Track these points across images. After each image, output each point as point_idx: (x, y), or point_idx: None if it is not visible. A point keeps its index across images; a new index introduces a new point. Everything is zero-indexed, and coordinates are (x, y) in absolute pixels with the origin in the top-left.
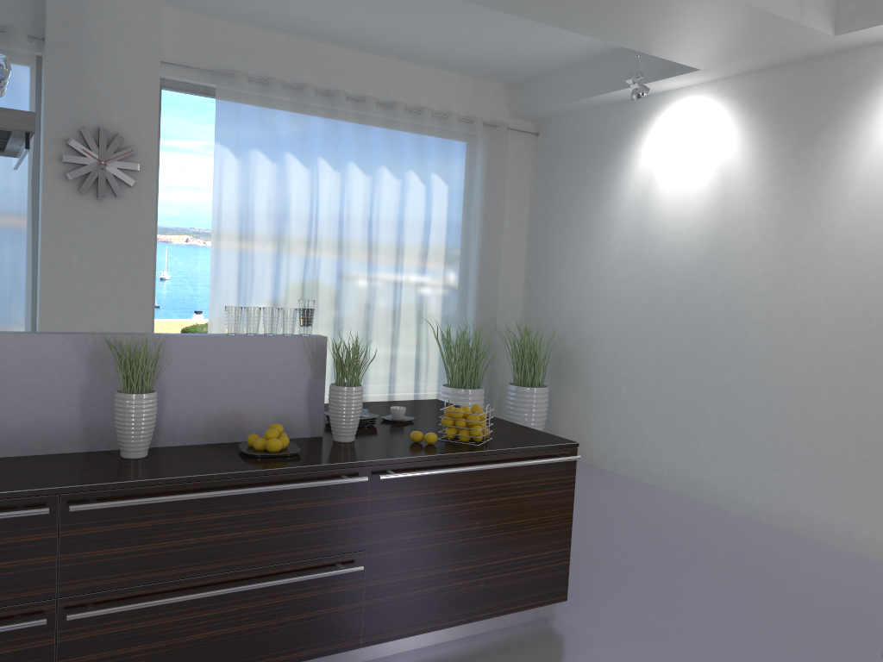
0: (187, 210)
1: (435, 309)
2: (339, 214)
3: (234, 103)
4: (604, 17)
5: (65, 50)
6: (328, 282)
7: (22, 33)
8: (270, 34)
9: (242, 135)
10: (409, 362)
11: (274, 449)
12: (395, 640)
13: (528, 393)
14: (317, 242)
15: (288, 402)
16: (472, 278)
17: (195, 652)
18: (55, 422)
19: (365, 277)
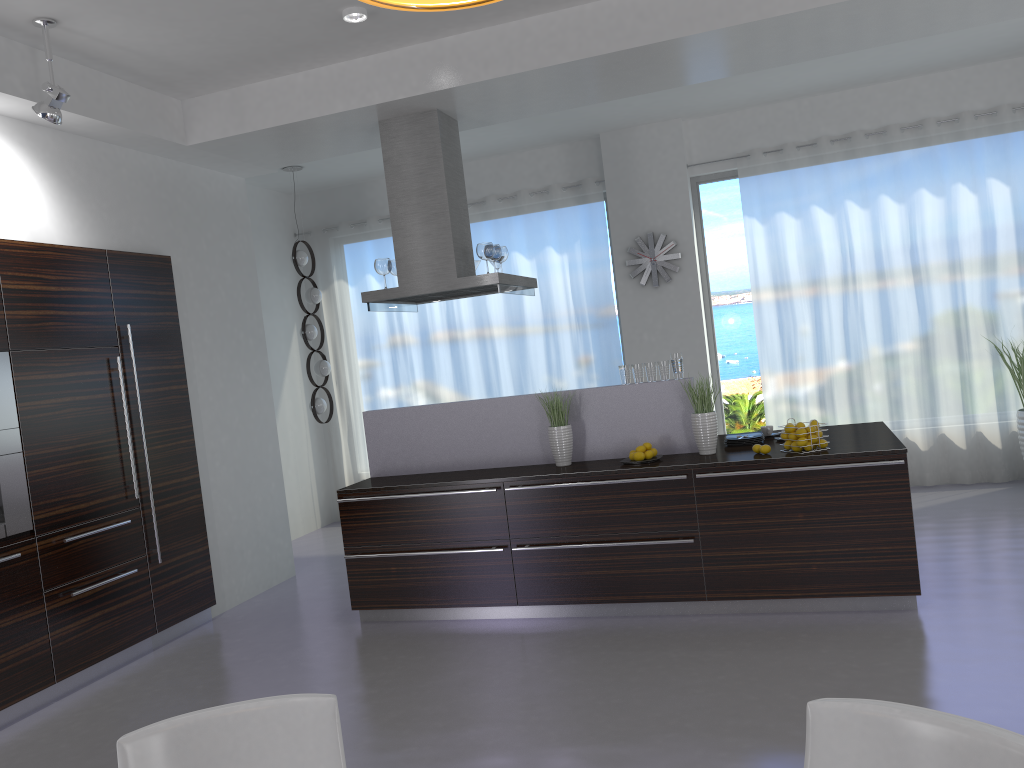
0: (733, 278)
1: (1016, 326)
2: (873, 249)
3: (753, 178)
4: (994, 7)
5: (617, 184)
6: (871, 318)
7: (591, 181)
8: (780, 105)
9: (764, 204)
10: (987, 387)
11: (636, 458)
12: (743, 603)
13: None
14: (856, 281)
15: (668, 428)
16: None
17: (588, 583)
18: (527, 447)
19: (914, 305)
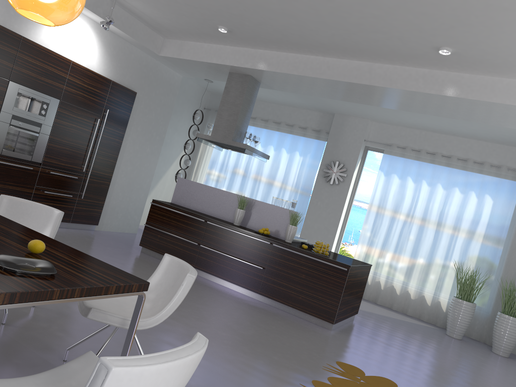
0: (366, 194)
1: (472, 262)
2: (425, 205)
3: (388, 155)
4: (471, 115)
5: (333, 136)
6: (413, 233)
7: (324, 131)
8: (413, 130)
9: (389, 168)
10: (449, 283)
11: (259, 231)
12: (271, 301)
13: (502, 317)
14: (413, 215)
15: (280, 227)
16: (500, 252)
17: (221, 269)
18: (228, 213)
19: (432, 235)
